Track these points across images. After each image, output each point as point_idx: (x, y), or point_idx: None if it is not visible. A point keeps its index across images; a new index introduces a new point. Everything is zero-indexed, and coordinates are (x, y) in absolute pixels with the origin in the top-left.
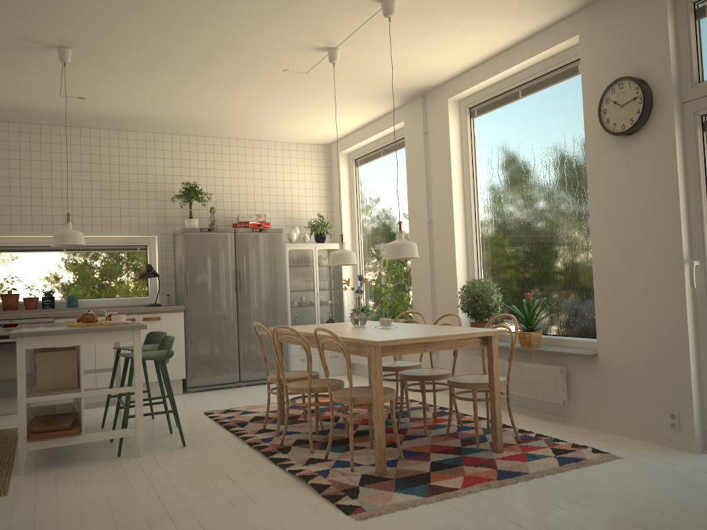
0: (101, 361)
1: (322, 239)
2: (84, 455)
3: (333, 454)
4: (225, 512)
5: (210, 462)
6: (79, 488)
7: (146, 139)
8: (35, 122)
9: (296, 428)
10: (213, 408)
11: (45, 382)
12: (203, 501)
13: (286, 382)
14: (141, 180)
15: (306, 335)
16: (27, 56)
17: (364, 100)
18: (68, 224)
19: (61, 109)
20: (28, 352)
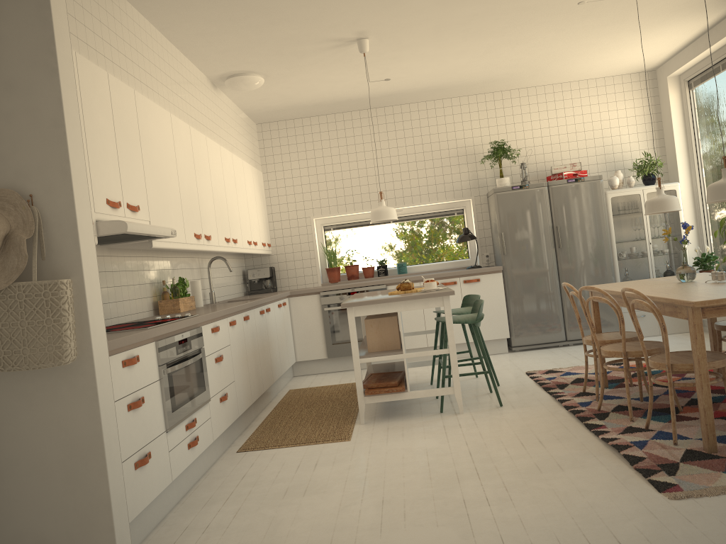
0: (429, 323)
1: (651, 181)
2: (413, 409)
3: (656, 424)
4: (529, 475)
5: (523, 424)
6: (404, 439)
7: (452, 105)
8: (355, 109)
9: (619, 393)
10: (536, 368)
11: (374, 345)
12: (510, 462)
13: (602, 345)
14: (451, 146)
15: (618, 294)
16: (334, 54)
17: (686, 10)
18: (381, 202)
19: (372, 93)
20: (364, 317)
